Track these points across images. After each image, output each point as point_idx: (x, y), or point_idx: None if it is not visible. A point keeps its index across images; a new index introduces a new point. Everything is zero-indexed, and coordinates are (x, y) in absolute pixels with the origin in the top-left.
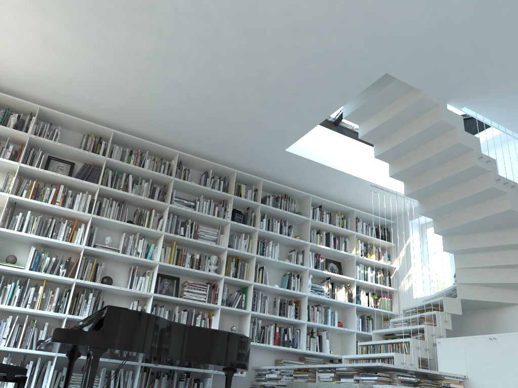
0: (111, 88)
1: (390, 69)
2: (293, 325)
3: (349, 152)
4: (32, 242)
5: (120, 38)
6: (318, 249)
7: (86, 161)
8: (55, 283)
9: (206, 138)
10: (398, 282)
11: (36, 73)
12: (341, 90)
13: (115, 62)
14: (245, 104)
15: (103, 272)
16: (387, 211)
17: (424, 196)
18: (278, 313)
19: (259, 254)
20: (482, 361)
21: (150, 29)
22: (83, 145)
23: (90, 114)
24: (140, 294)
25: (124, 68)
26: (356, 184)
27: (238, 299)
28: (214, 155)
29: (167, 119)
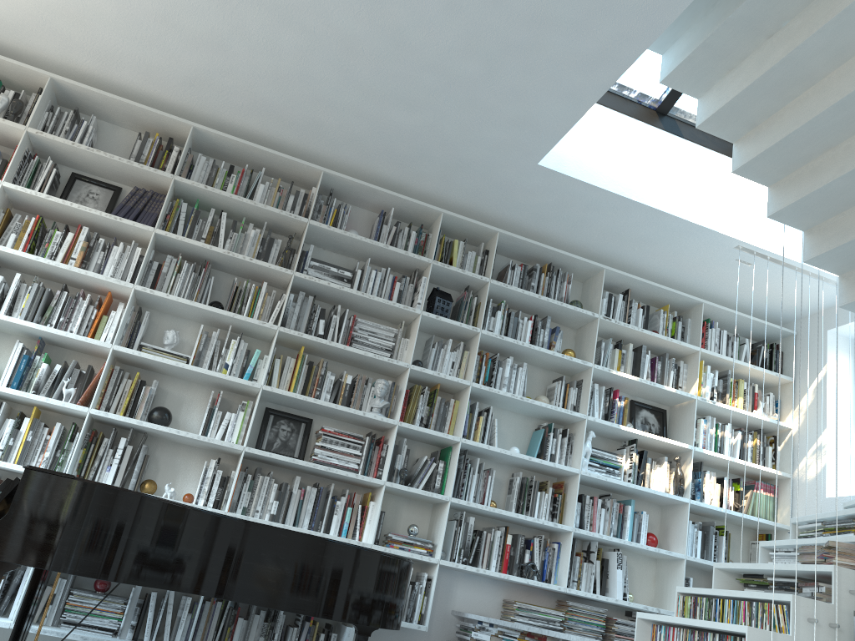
0: (166, 29)
1: None
2: (549, 533)
3: (688, 174)
4: (21, 333)
5: None
6: (614, 379)
7: (142, 185)
8: (64, 415)
9: (373, 140)
10: (795, 460)
11: (28, 2)
12: (642, 0)
13: None
14: (433, 53)
15: (160, 398)
16: (779, 308)
17: (854, 265)
18: (514, 507)
19: (483, 382)
20: None
21: None
22: (136, 152)
23: (149, 92)
24: (220, 446)
25: None
26: (703, 243)
27: (429, 471)
28: (398, 179)
29: (288, 97)
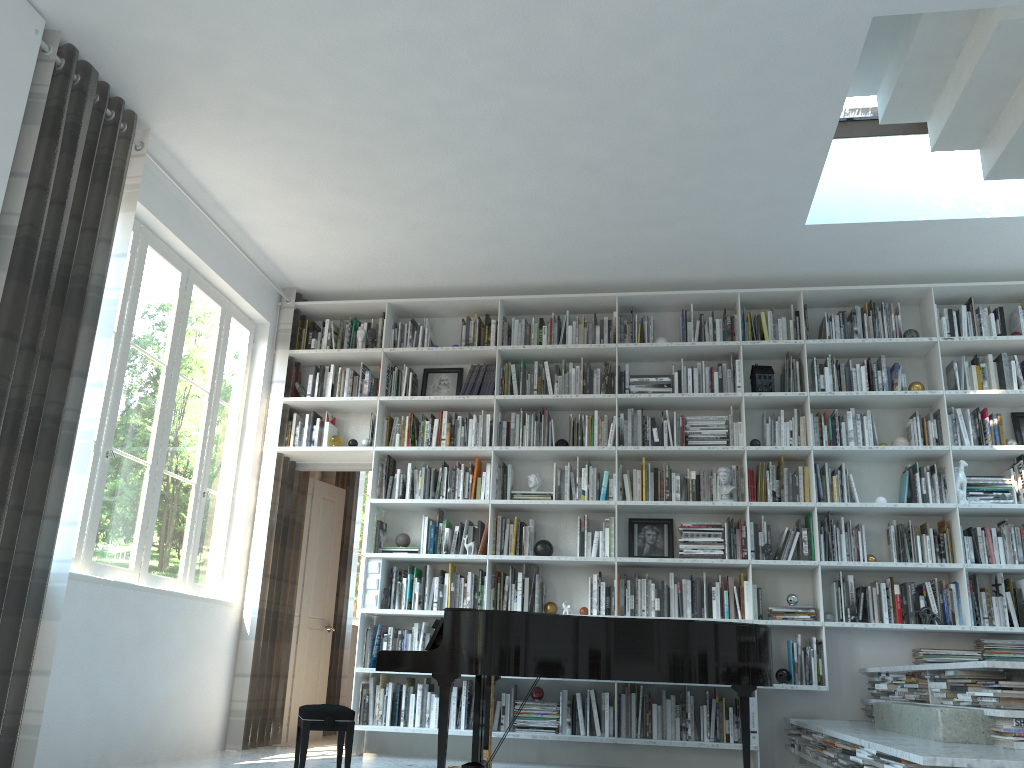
0: (453, 241)
1: (873, 7)
2: (947, 574)
3: (981, 167)
4: (424, 508)
5: (406, 174)
6: (977, 399)
7: (476, 361)
8: (472, 564)
9: (648, 256)
10: None
11: (356, 259)
12: (810, 87)
13: (427, 206)
14: (660, 183)
15: (540, 533)
16: None
17: None
18: (895, 556)
19: (829, 441)
20: None
21: (429, 144)
22: (464, 336)
23: (459, 284)
24: (596, 562)
25: (445, 209)
26: None
27: (793, 540)
28: (687, 277)
29: (564, 251)
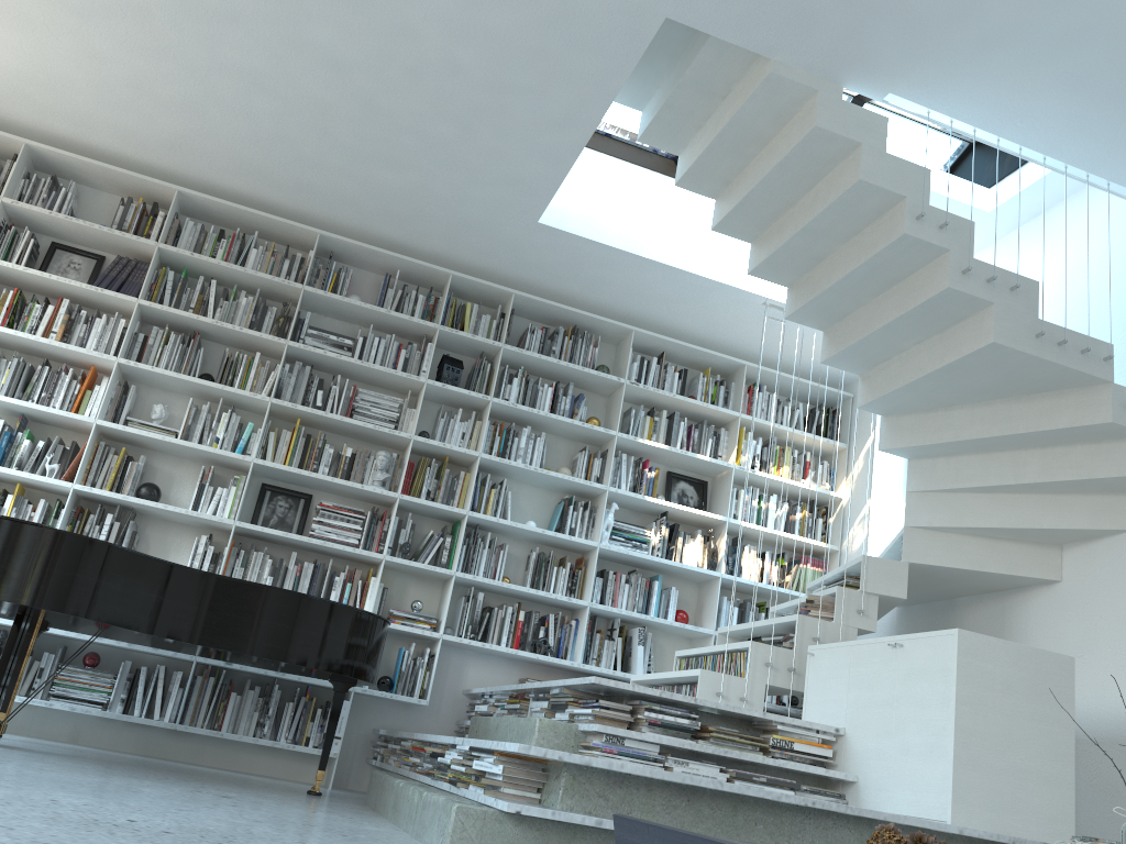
0: (139, 95)
1: (670, 7)
2: (572, 611)
3: (708, 227)
4: (2, 410)
5: None
6: (643, 449)
7: (126, 253)
8: (49, 493)
9: (368, 200)
10: (844, 531)
11: None
12: (587, 69)
13: (117, 35)
14: (406, 116)
15: (150, 475)
16: (831, 368)
17: (831, 320)
18: (529, 583)
19: (498, 454)
20: (873, 698)
21: None
22: (118, 219)
23: (131, 155)
24: (210, 521)
25: (140, 48)
26: (729, 301)
27: (435, 546)
28: (402, 240)
29: (273, 159)
